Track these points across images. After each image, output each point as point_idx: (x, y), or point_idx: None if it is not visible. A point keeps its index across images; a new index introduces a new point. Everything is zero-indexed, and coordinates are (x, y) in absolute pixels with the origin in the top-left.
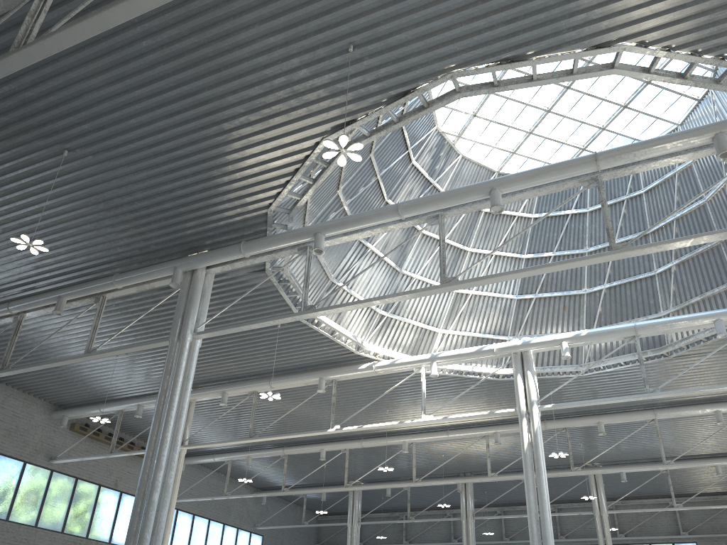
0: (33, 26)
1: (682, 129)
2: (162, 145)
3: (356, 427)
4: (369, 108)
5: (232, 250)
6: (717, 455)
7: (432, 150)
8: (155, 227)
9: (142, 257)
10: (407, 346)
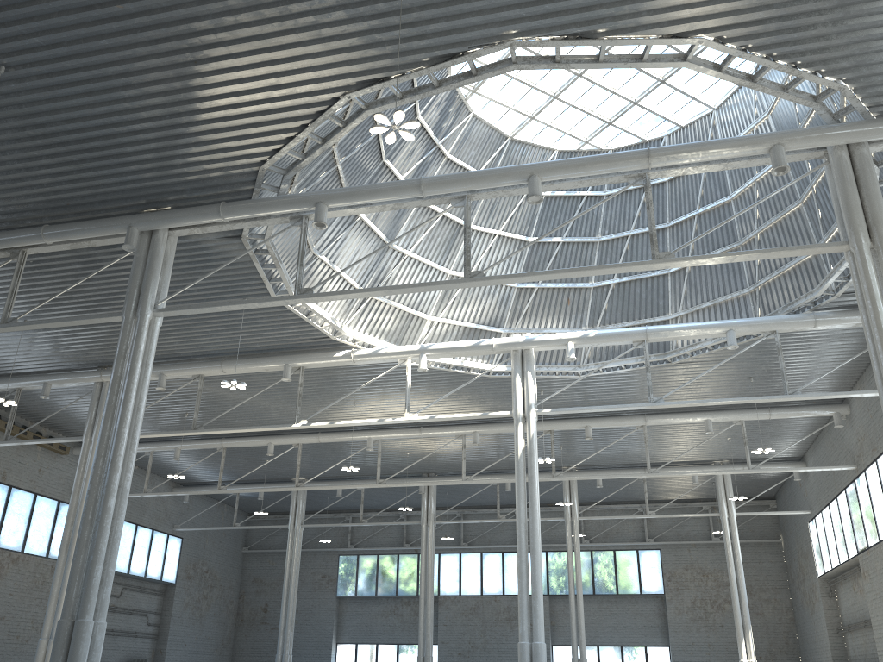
0: None
1: (717, 115)
2: (138, 76)
3: (326, 423)
4: (408, 67)
5: (208, 211)
6: (695, 463)
7: (440, 104)
8: (107, 173)
9: (82, 208)
10: (390, 333)
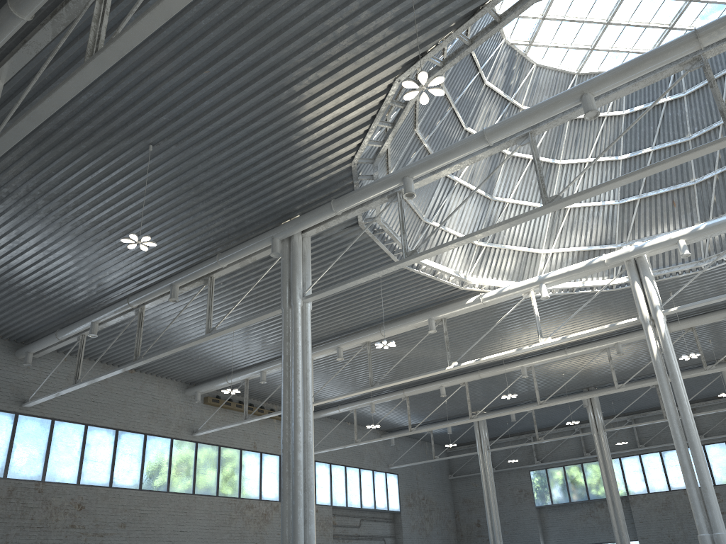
0: (99, 31)
1: None
2: (239, 120)
3: (473, 361)
4: (438, 37)
5: (323, 210)
6: None
7: (503, 66)
8: (245, 202)
9: (239, 234)
10: (511, 273)
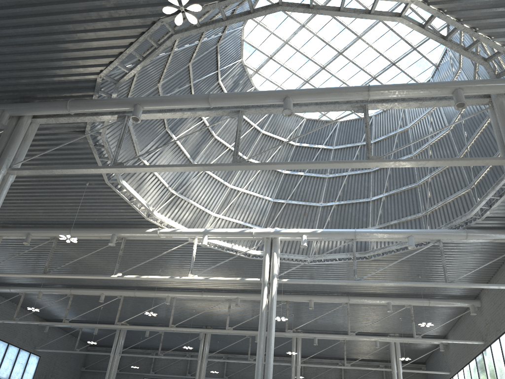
0: None
1: None
2: None
3: (134, 276)
4: (205, 1)
5: (59, 104)
6: (377, 334)
7: (234, 77)
8: None
9: None
10: (186, 221)
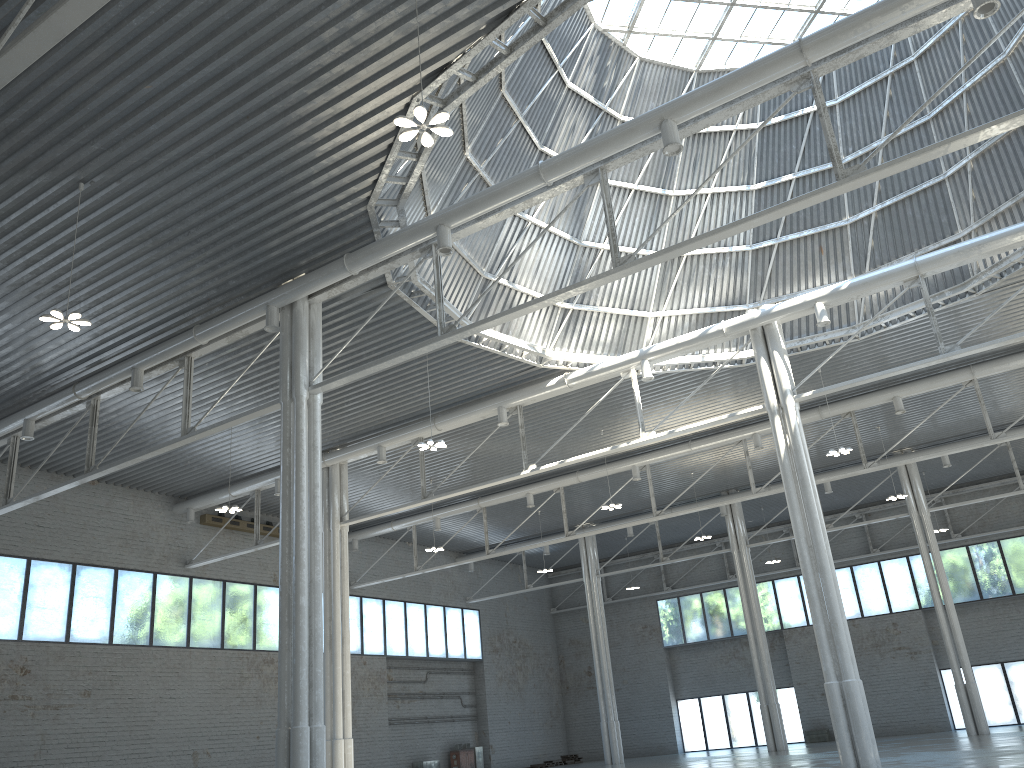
0: None
1: None
2: (202, 150)
3: (556, 463)
4: (464, 44)
5: (334, 268)
6: None
7: (593, 61)
8: (227, 257)
9: (223, 299)
10: (607, 344)
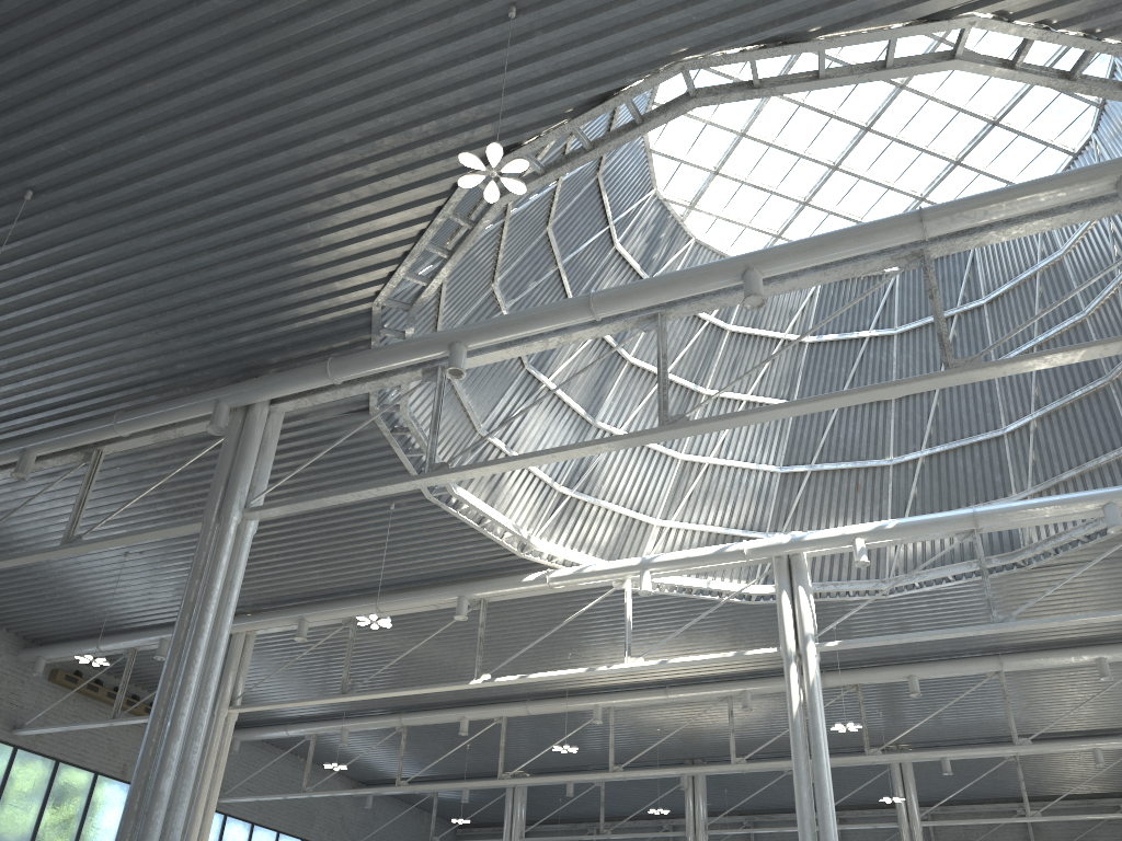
0: None
1: None
2: (194, 183)
3: (516, 677)
4: (543, 124)
5: (312, 371)
6: (1095, 734)
7: (647, 229)
8: (184, 331)
9: (163, 385)
10: (602, 546)
